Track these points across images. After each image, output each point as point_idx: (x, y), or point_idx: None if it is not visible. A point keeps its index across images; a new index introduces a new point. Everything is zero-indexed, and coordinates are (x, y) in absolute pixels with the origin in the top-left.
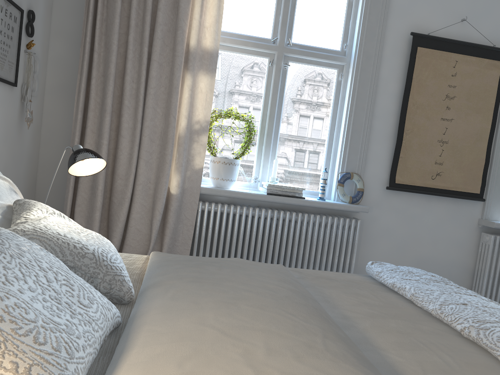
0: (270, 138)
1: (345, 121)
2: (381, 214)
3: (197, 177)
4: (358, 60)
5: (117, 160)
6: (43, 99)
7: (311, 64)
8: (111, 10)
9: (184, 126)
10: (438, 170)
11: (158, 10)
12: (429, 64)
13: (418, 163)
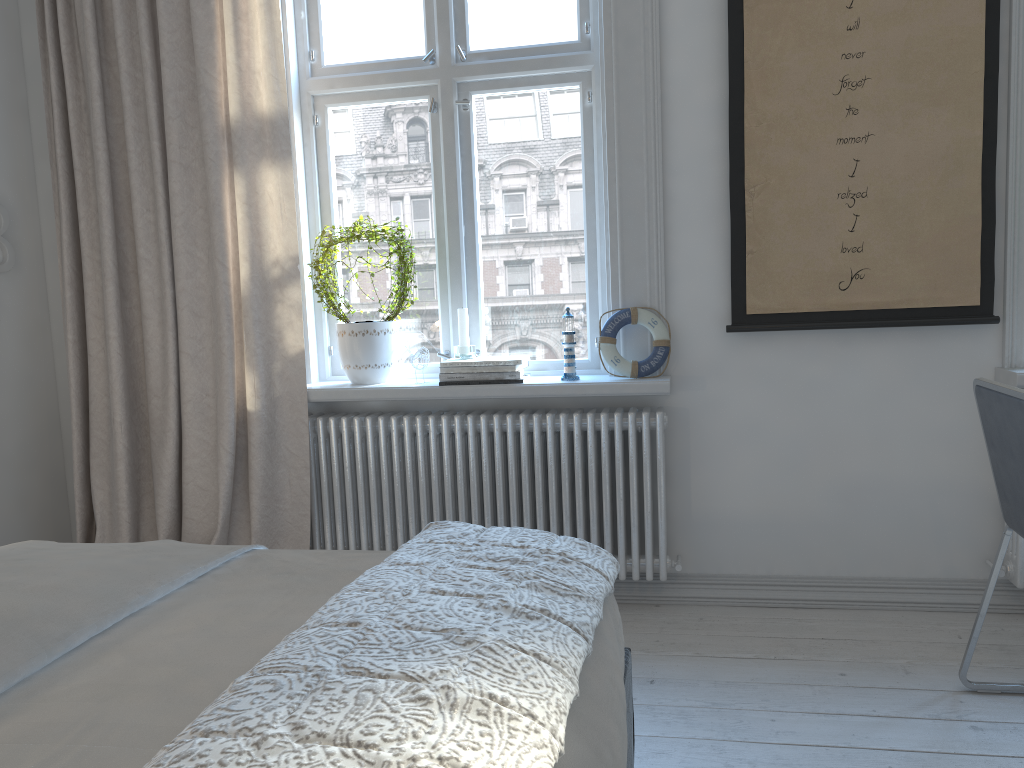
0: (458, 264)
1: (606, 196)
2: (728, 391)
3: (295, 370)
4: (608, 53)
5: (146, 362)
6: (44, 272)
7: (520, 86)
8: (87, 86)
9: (246, 276)
10: (853, 265)
11: (161, 63)
12: (781, 18)
13: (798, 258)
